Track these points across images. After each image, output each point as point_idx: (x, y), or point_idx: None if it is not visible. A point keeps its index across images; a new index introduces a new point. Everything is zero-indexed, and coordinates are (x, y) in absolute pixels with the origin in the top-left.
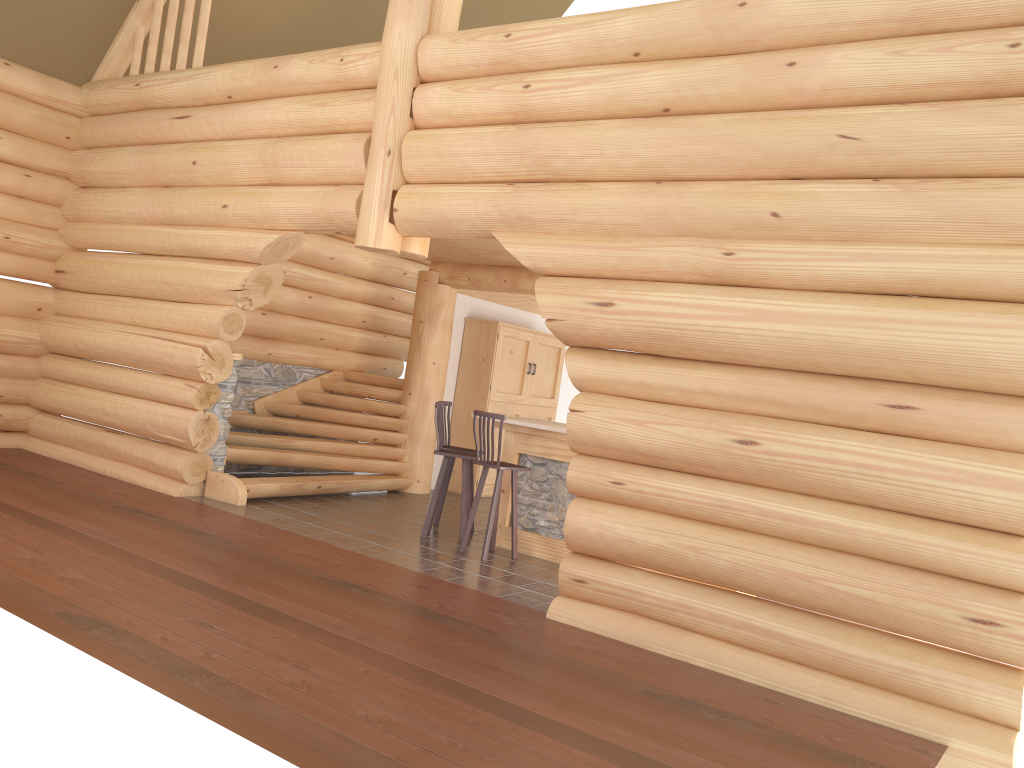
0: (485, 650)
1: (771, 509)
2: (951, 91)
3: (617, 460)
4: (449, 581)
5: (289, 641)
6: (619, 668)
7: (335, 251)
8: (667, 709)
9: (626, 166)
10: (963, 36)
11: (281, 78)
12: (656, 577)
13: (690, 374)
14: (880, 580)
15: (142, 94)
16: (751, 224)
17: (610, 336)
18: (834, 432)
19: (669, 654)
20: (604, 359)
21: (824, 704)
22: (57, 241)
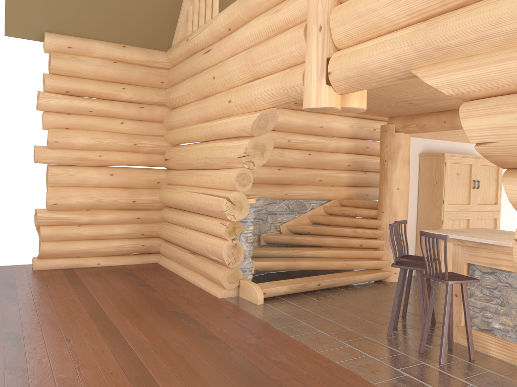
0: None
1: None
2: None
3: None
4: None
5: None
6: None
7: (323, 122)
8: None
9: None
10: None
11: (252, 3)
12: None
13: None
14: None
15: (190, 45)
16: None
17: None
18: None
19: None
20: None
21: None
22: (163, 142)
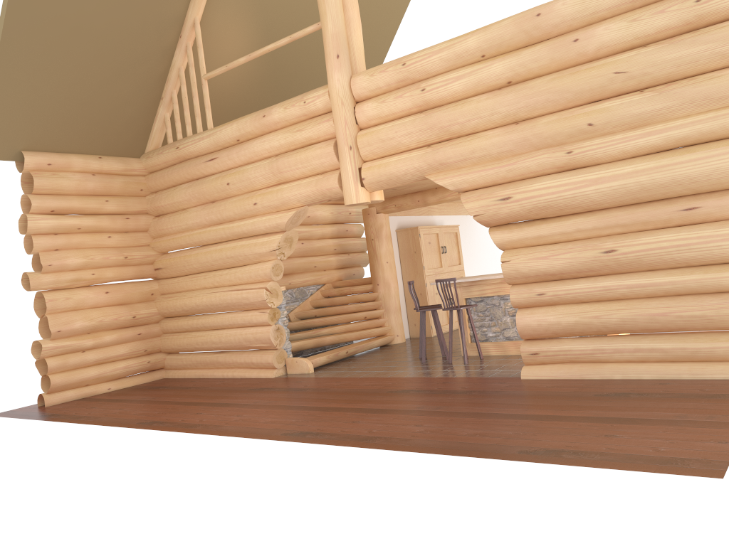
0: (501, 399)
1: (633, 283)
2: (670, 33)
3: (536, 282)
4: (456, 377)
5: (402, 418)
6: (575, 389)
7: (309, 212)
8: (611, 399)
9: (495, 119)
10: (668, 2)
11: (269, 122)
12: (577, 339)
13: (565, 223)
14: (705, 304)
15: (181, 152)
16: (577, 133)
17: (513, 215)
18: (656, 232)
19: (598, 377)
20: (512, 229)
21: (693, 378)
22: (151, 251)
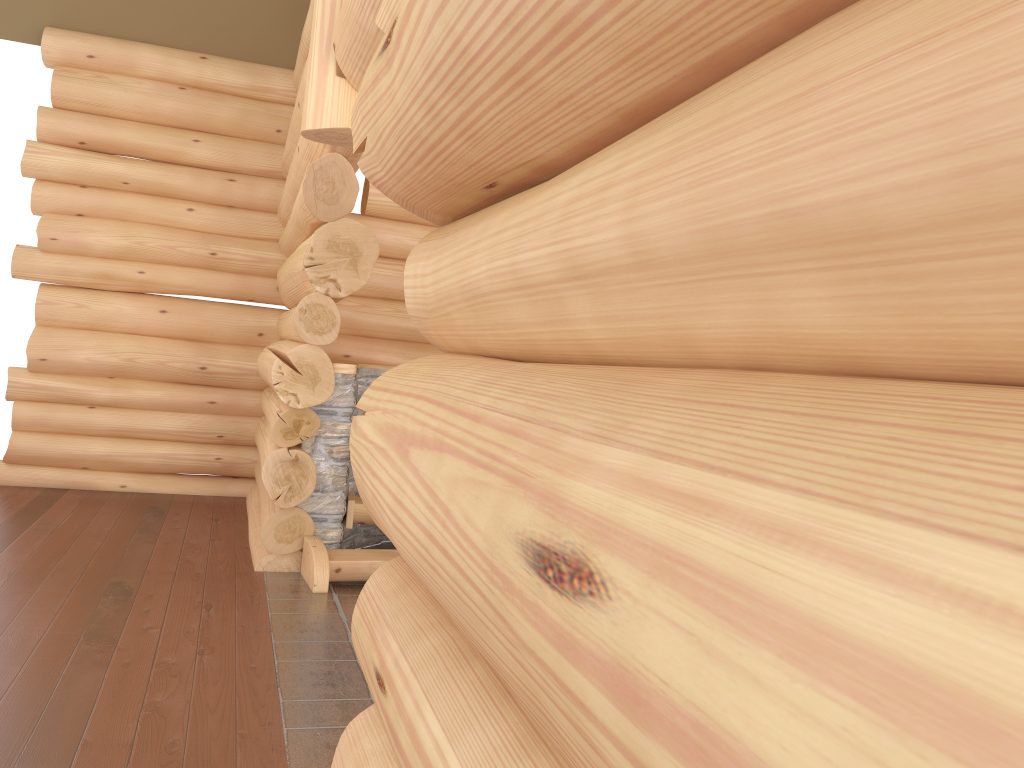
0: None
1: None
2: None
3: None
4: None
5: None
6: None
7: None
8: None
9: None
10: None
11: None
12: None
13: (550, 204)
14: None
15: (302, 47)
16: None
17: (409, 142)
18: None
19: None
20: (448, 235)
21: None
22: (273, 253)
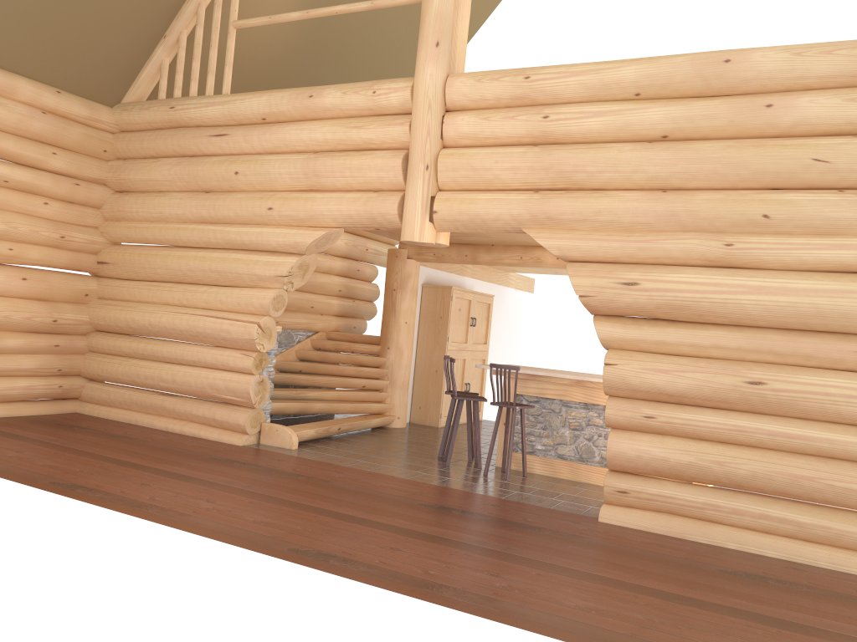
0: (590, 550)
1: (777, 430)
2: None
3: (643, 399)
4: (505, 499)
5: (463, 556)
6: (685, 555)
7: None
8: (746, 582)
9: (637, 179)
10: None
11: (316, 105)
12: (684, 485)
13: (701, 334)
14: None
15: (177, 115)
16: (746, 223)
17: (635, 307)
18: (822, 373)
19: (705, 541)
20: (627, 324)
21: (833, 568)
22: (99, 237)
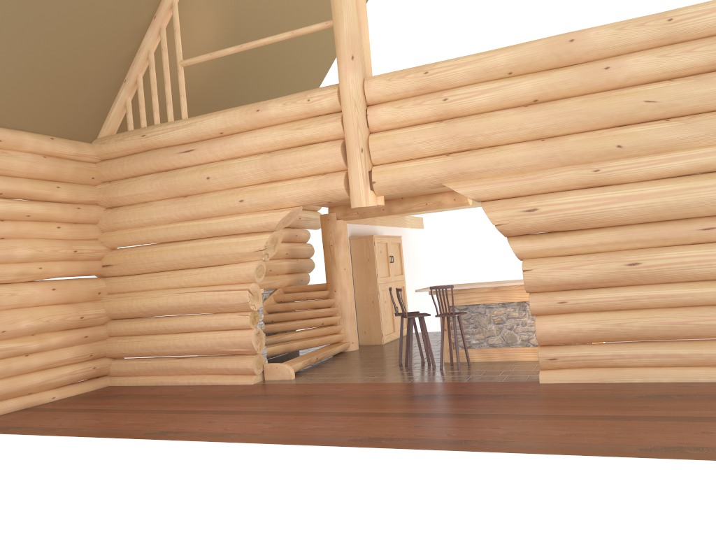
0: (546, 401)
1: (654, 294)
2: (694, 70)
3: (554, 291)
4: (467, 381)
5: (466, 421)
6: (610, 392)
7: None
8: (658, 400)
9: (522, 134)
10: (695, 43)
11: (264, 117)
12: (596, 345)
13: (587, 236)
14: None
15: (149, 141)
16: (606, 153)
17: (537, 226)
18: (677, 248)
19: (618, 381)
20: (533, 239)
21: (709, 381)
22: (101, 246)
